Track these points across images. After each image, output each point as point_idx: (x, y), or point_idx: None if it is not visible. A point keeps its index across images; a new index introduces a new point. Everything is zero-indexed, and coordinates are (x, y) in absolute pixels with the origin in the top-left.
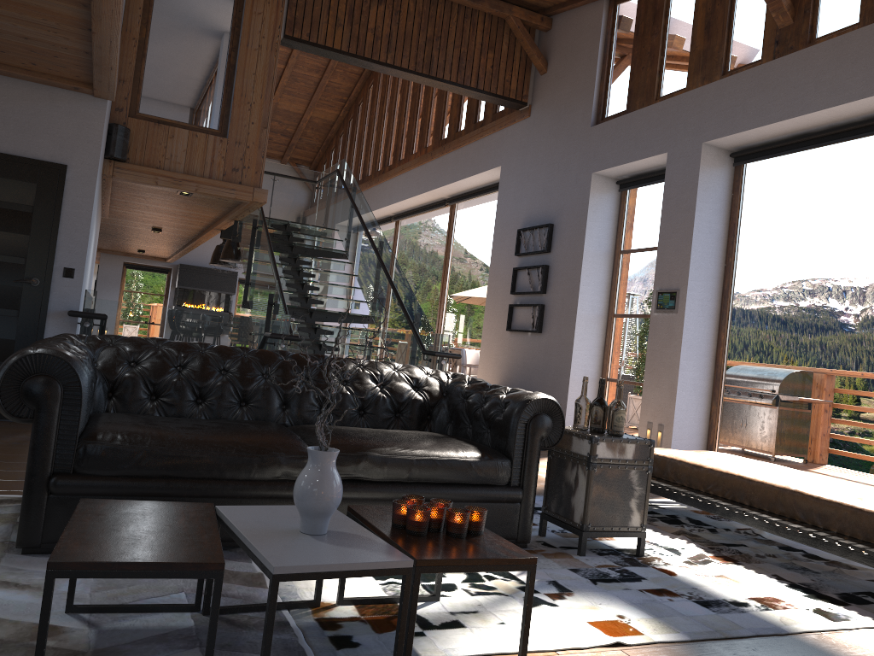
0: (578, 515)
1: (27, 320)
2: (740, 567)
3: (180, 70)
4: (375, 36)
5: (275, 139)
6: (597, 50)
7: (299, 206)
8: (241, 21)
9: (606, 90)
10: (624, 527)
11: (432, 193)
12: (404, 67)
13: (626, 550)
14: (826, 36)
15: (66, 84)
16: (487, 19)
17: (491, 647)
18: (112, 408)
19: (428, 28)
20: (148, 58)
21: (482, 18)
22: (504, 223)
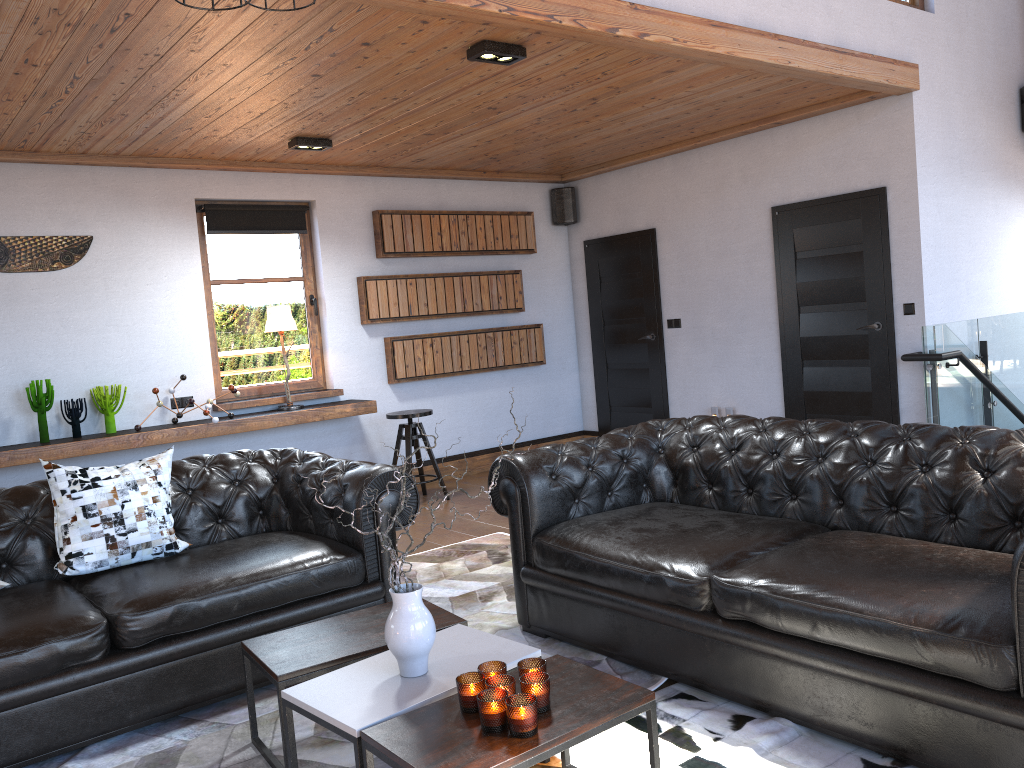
0: None
1: (878, 369)
2: None
3: None
4: None
5: None
6: None
7: None
8: None
9: None
10: None
11: None
12: None
13: None
14: None
15: (857, 99)
16: None
17: None
18: (674, 497)
19: None
20: None
21: None
22: None
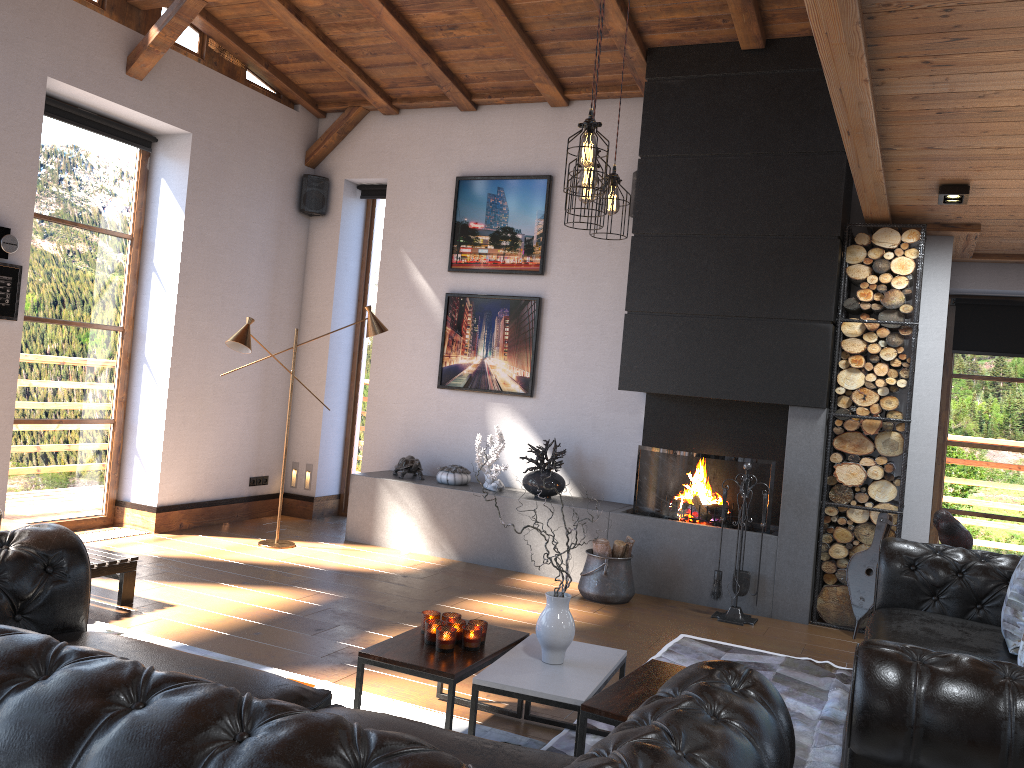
0: None
1: None
2: None
3: None
4: None
5: None
6: None
7: None
8: None
9: None
10: None
11: None
12: None
13: None
14: None
15: None
16: None
17: (414, 710)
18: None
19: None
20: None
21: None
22: None
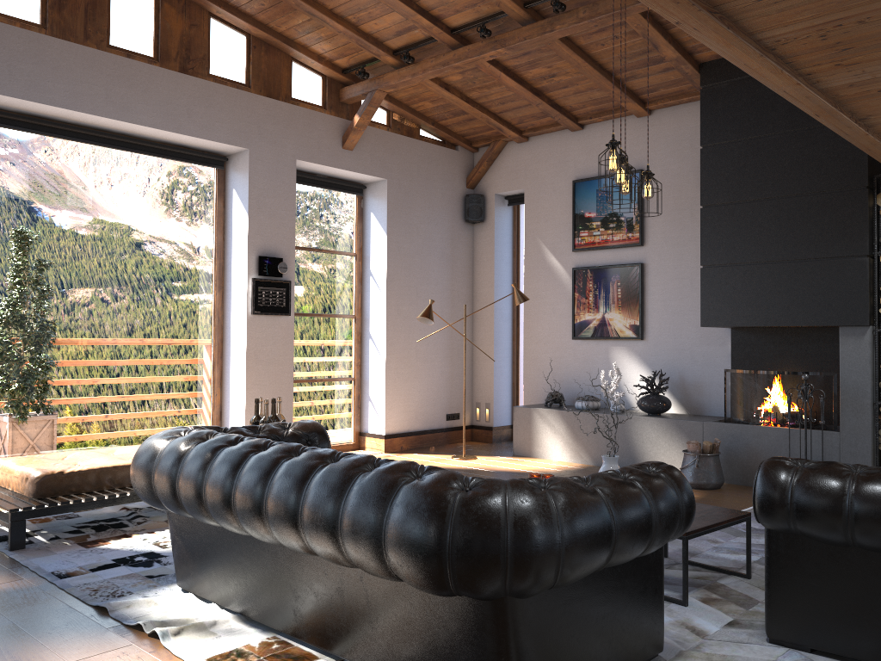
0: None
1: None
2: None
3: None
4: None
5: None
6: None
7: None
8: None
9: None
10: None
11: None
12: None
13: None
14: (2, 15)
15: None
16: None
17: None
18: None
19: None
20: None
21: None
22: None
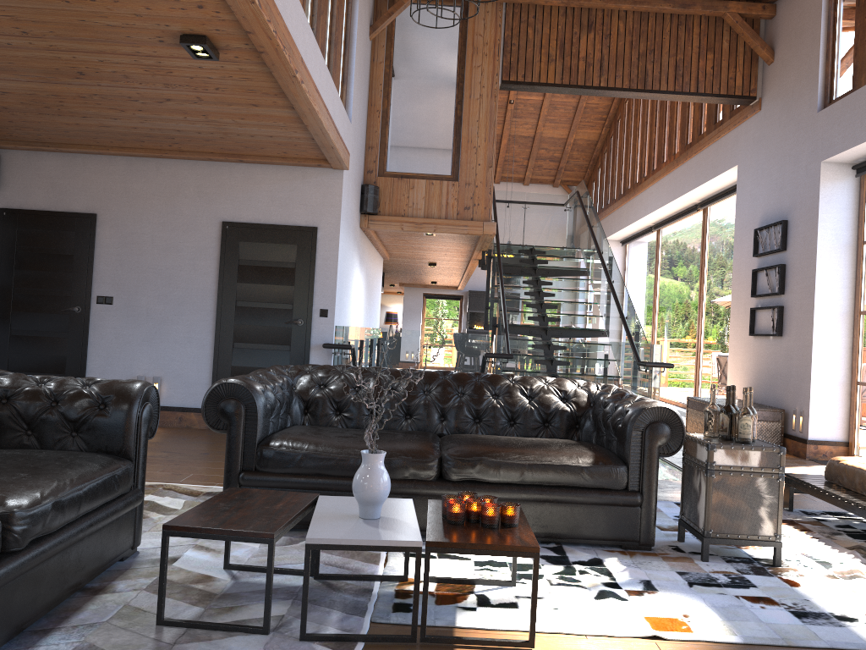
0: (701, 521)
1: (296, 353)
2: None
3: (416, 129)
4: (587, 63)
5: (544, 166)
6: (819, 30)
7: (549, 229)
8: (463, 77)
9: (832, 70)
10: (753, 535)
11: (681, 200)
12: (618, 87)
13: (765, 560)
14: None
15: (311, 163)
16: (703, 20)
17: (525, 625)
18: (306, 422)
19: (640, 44)
20: (390, 124)
21: (698, 21)
22: (743, 224)
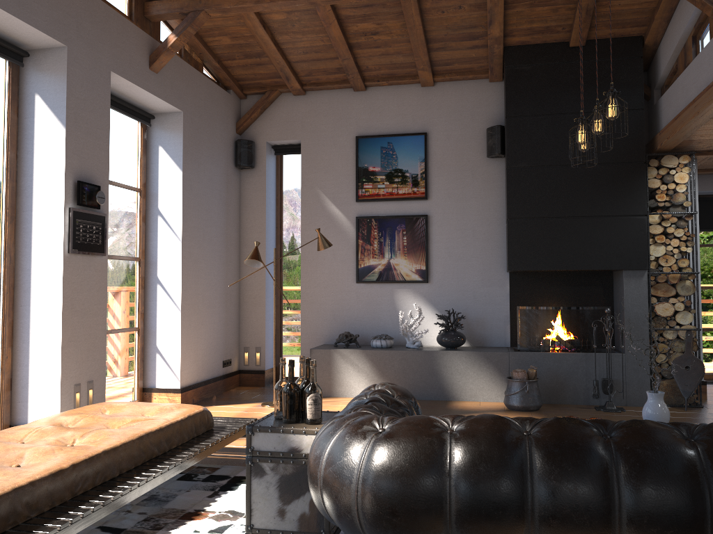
0: None
1: None
2: (212, 507)
3: None
4: None
5: None
6: None
7: None
8: None
9: None
10: None
11: None
12: None
13: None
14: None
15: None
16: None
17: None
18: None
19: None
20: None
21: None
22: None
